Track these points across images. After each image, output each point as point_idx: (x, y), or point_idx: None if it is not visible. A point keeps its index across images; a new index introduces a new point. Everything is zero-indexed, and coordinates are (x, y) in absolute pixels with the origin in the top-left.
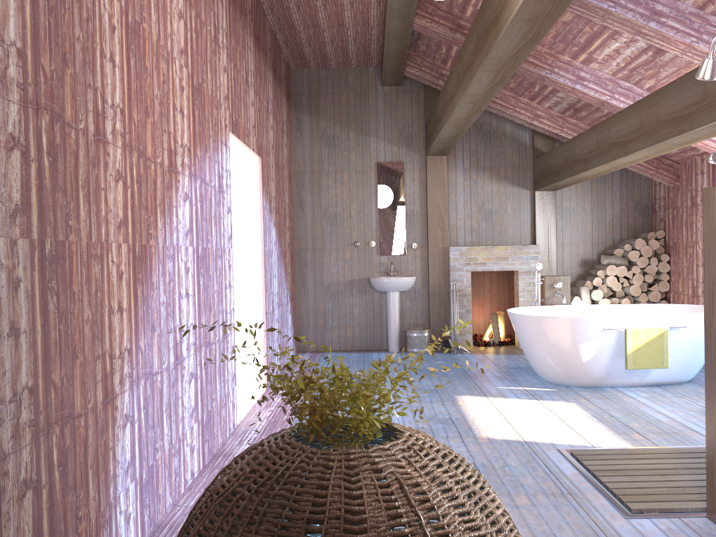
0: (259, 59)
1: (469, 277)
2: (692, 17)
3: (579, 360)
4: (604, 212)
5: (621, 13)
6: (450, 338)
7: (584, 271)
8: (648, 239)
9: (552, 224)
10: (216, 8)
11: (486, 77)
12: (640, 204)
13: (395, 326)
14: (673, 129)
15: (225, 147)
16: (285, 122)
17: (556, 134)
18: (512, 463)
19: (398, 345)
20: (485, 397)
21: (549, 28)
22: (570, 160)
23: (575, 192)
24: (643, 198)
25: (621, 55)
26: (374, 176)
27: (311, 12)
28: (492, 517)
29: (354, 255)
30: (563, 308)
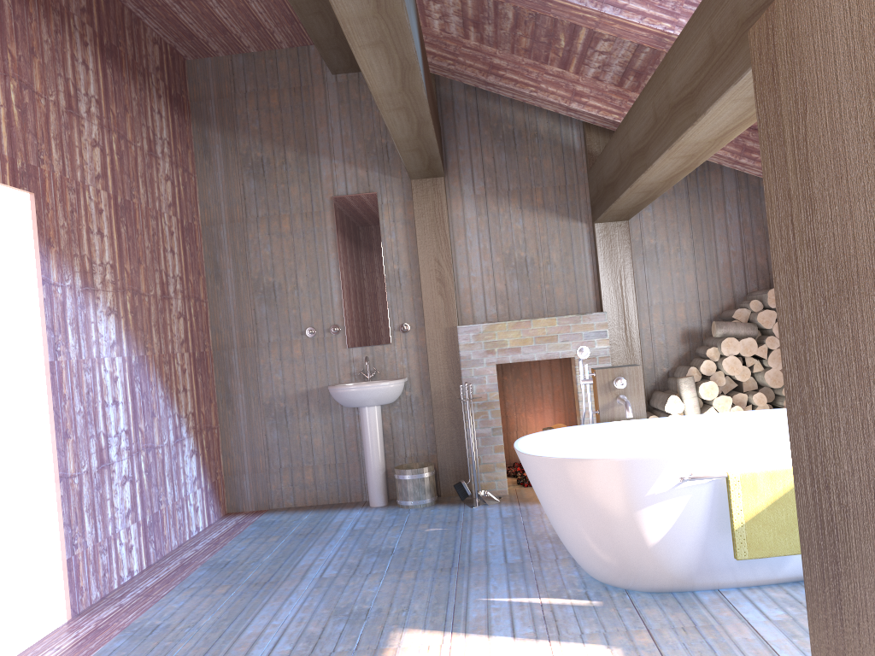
0: (21, 15)
1: (494, 373)
2: None
3: (640, 542)
4: (714, 249)
5: None
6: (471, 478)
7: (689, 350)
8: None
9: (627, 275)
10: None
11: None
12: None
13: (376, 463)
14: None
15: None
16: (166, 142)
17: (613, 123)
18: None
19: (385, 494)
20: (448, 634)
21: None
22: (626, 158)
23: (663, 220)
24: None
25: None
26: (331, 220)
27: None
28: None
29: (307, 350)
30: (631, 425)
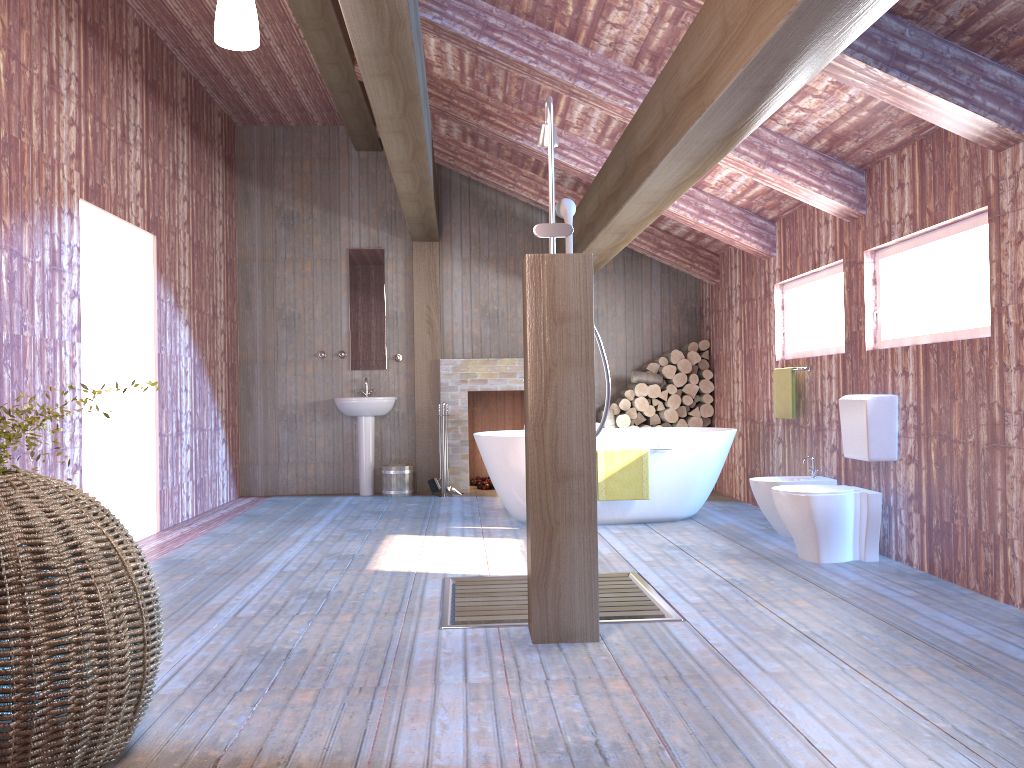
0: (155, 111)
1: (465, 398)
2: (625, 77)
3: None
4: (641, 317)
5: (544, 70)
6: (441, 478)
7: (616, 392)
8: (689, 351)
9: None
10: (55, 47)
11: (396, 141)
12: (686, 308)
13: (367, 461)
14: (613, 206)
15: (69, 217)
16: (221, 194)
17: None
18: (376, 590)
19: (372, 486)
20: (423, 536)
21: (415, 85)
22: None
23: (605, 291)
24: (690, 301)
25: (593, 119)
26: (345, 267)
27: (233, 54)
28: (72, 542)
29: (318, 369)
30: None
